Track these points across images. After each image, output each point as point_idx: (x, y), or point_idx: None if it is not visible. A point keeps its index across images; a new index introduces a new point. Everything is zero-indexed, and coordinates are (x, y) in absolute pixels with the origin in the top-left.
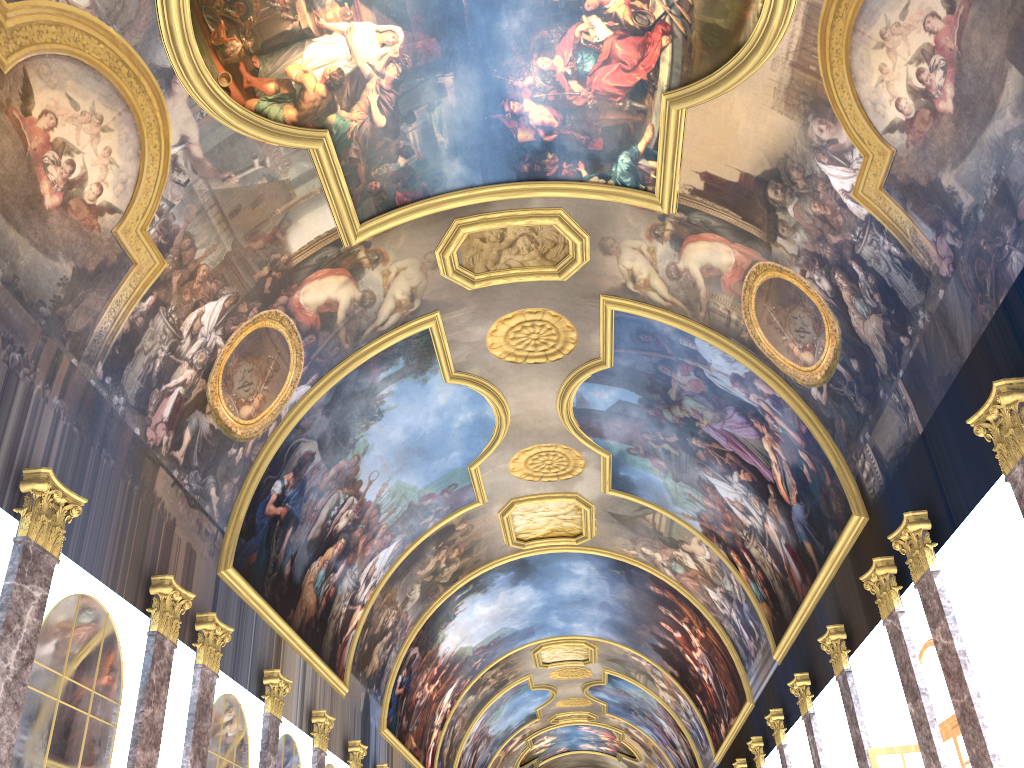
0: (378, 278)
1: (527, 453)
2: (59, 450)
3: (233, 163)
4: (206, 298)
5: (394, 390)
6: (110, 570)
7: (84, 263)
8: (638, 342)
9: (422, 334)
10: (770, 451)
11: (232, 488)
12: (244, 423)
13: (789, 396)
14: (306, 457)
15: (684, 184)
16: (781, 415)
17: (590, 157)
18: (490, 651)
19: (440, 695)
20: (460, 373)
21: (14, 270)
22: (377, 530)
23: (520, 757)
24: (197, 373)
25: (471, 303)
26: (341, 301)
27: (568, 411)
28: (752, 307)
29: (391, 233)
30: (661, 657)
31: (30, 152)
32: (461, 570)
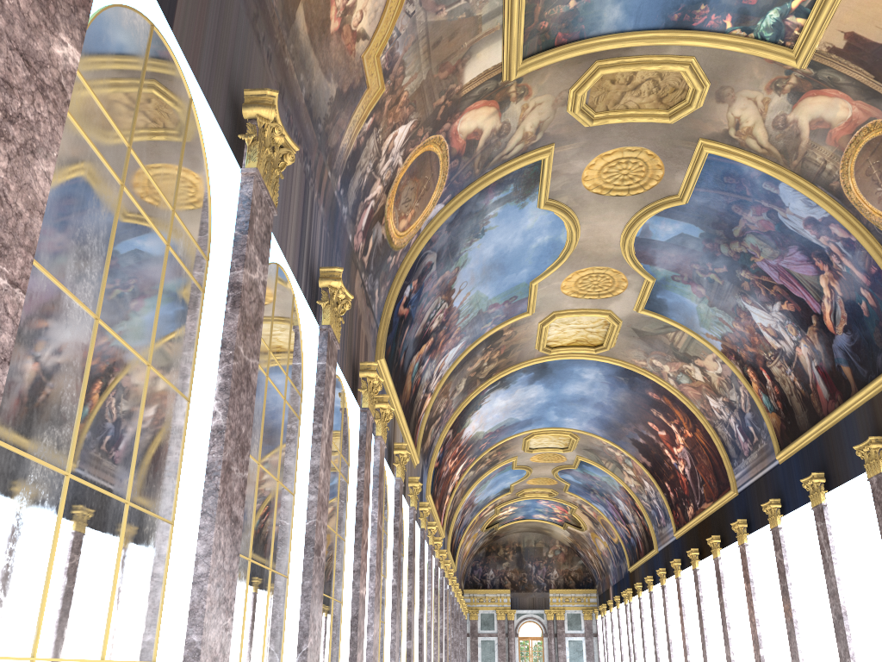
0: (517, 111)
1: (580, 274)
2: (323, 252)
3: None
4: (400, 122)
5: (498, 212)
6: (341, 356)
7: (342, 85)
8: (720, 183)
9: (534, 164)
10: (825, 287)
11: (385, 290)
12: (399, 235)
13: (867, 241)
14: (427, 267)
15: (824, 42)
16: (850, 257)
17: (740, 11)
18: (494, 436)
19: (455, 469)
20: (552, 201)
21: (310, 89)
22: (453, 332)
23: (488, 521)
24: (383, 189)
25: (582, 139)
26: (484, 130)
27: (631, 240)
28: (853, 159)
29: (540, 70)
30: (637, 450)
31: None
32: (496, 369)
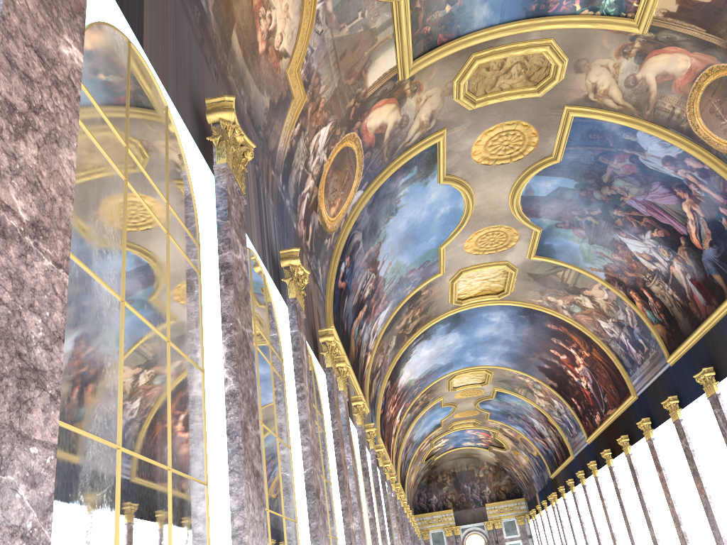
0: (413, 105)
1: (479, 234)
2: (277, 238)
3: (347, 15)
4: (321, 124)
5: (407, 192)
6: None
7: (273, 97)
8: (586, 140)
9: (432, 147)
10: (688, 211)
11: (325, 268)
12: (331, 220)
13: (719, 167)
14: (356, 245)
15: (660, 9)
16: (706, 183)
17: None
18: (424, 381)
19: (395, 414)
20: (449, 176)
21: (249, 102)
22: (381, 297)
23: (426, 454)
24: (314, 182)
25: (468, 120)
26: (388, 124)
27: (517, 199)
28: (697, 102)
29: (428, 68)
30: (544, 375)
31: (253, 8)
32: (419, 324)
